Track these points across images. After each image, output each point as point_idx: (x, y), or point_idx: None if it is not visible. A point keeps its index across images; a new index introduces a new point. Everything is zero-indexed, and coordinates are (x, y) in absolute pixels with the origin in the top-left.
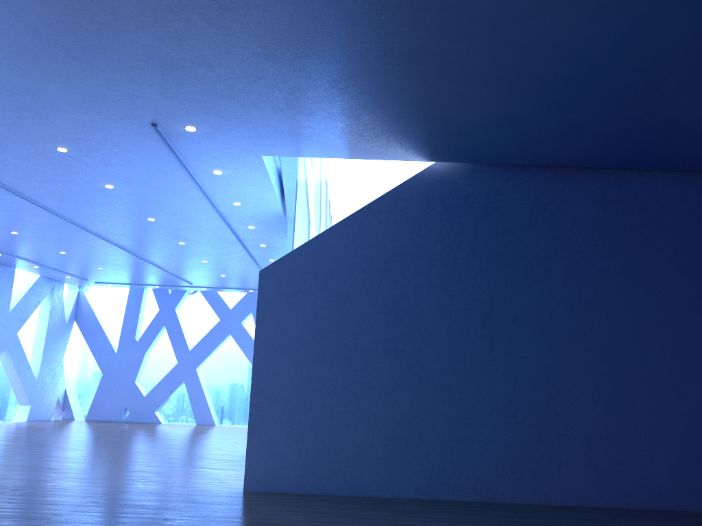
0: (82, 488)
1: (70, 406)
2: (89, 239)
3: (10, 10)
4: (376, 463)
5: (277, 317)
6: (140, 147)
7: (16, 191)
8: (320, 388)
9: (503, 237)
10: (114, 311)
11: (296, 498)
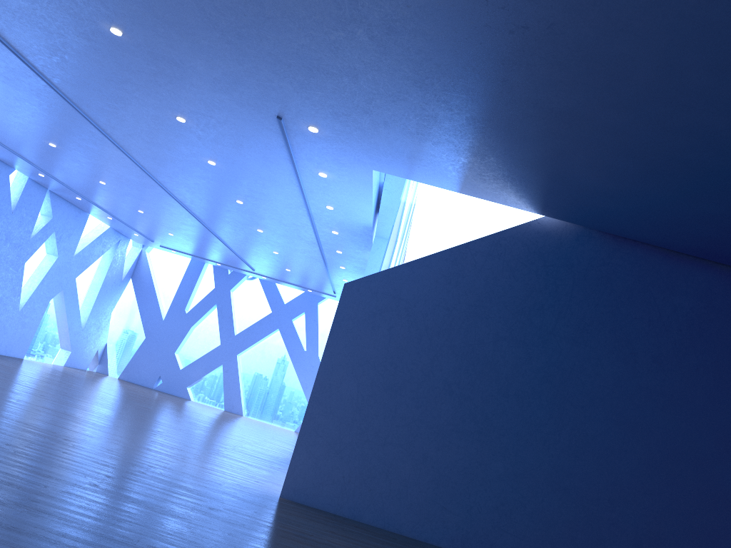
0: (128, 454)
1: (107, 361)
2: (171, 205)
3: None
4: (417, 503)
5: (352, 333)
6: (256, 134)
7: (121, 146)
8: (378, 415)
9: (597, 308)
10: (170, 278)
11: (331, 518)
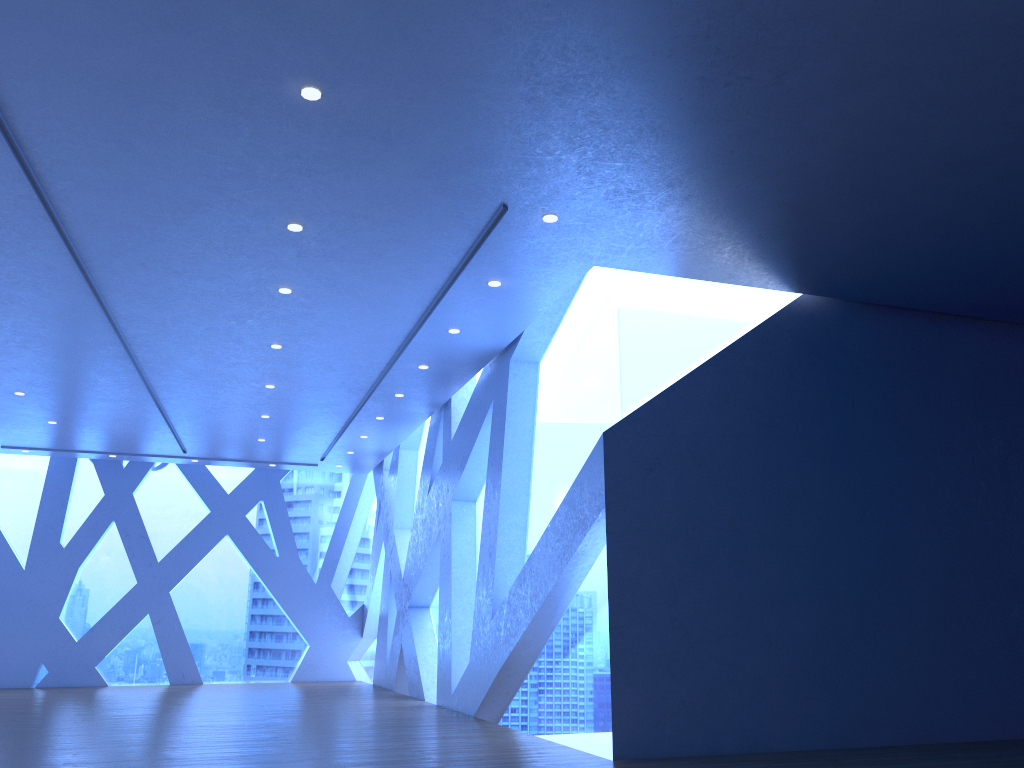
0: None
1: None
2: (110, 372)
3: (540, 18)
4: (777, 703)
5: (633, 500)
6: (430, 236)
7: (99, 285)
8: (698, 602)
9: (886, 397)
10: (16, 496)
11: (709, 762)
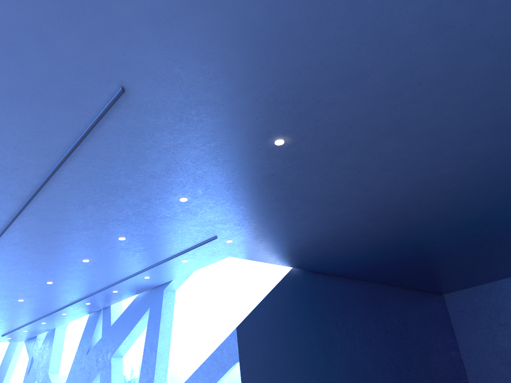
0: None
1: None
2: None
3: (282, 189)
4: None
5: (248, 356)
6: (176, 244)
7: None
8: None
9: (319, 307)
10: None
11: None
